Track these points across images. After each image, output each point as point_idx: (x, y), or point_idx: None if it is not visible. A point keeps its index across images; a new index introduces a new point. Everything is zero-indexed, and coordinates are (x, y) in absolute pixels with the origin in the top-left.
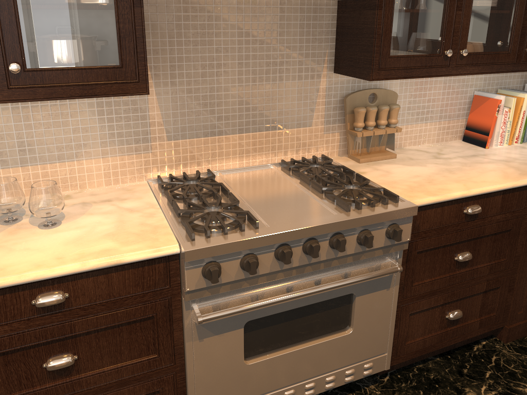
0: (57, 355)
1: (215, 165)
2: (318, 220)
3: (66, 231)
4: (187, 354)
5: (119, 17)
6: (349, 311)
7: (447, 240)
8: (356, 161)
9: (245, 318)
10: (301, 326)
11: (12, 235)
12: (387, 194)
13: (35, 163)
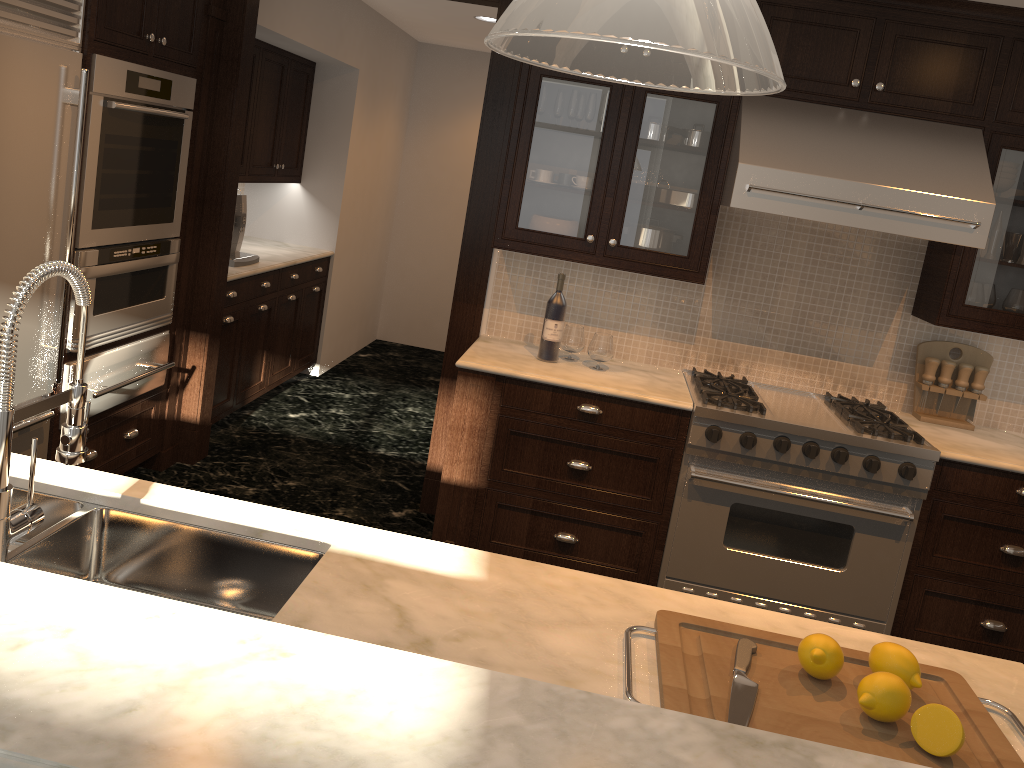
0: (579, 459)
1: (752, 377)
2: (823, 427)
3: (609, 375)
4: (674, 507)
5: (696, 220)
6: (845, 548)
7: (988, 519)
8: (917, 419)
9: (733, 498)
10: (788, 538)
11: (570, 366)
12: (916, 437)
13: (595, 325)
